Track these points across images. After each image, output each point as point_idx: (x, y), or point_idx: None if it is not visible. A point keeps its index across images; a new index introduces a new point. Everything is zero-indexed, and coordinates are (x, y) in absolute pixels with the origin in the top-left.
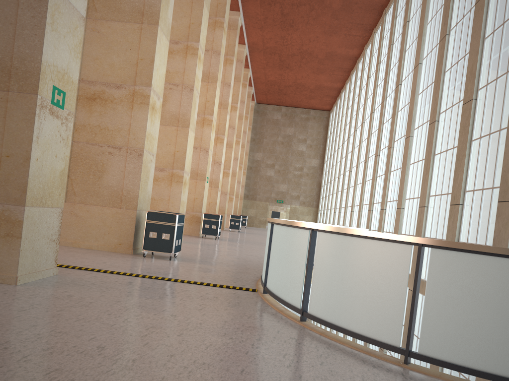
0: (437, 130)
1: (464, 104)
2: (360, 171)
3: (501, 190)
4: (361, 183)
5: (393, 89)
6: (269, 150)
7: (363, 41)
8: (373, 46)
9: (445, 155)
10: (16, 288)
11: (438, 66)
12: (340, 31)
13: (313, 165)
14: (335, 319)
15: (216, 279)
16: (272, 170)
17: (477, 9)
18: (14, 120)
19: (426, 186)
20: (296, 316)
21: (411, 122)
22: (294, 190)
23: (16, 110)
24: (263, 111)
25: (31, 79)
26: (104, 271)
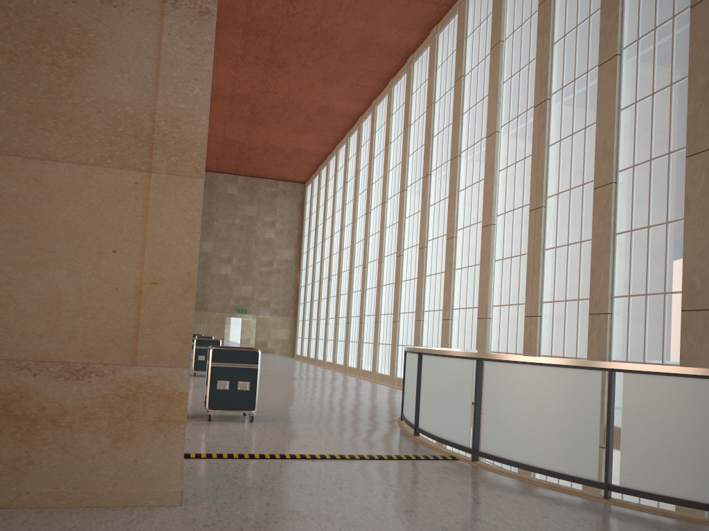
0: (545, 218)
1: (596, 188)
2: (386, 267)
3: (685, 296)
4: (391, 283)
5: (443, 161)
6: (222, 237)
7: (372, 94)
8: (392, 102)
9: (564, 250)
10: (195, 512)
11: (536, 137)
12: (346, 80)
13: (286, 258)
14: (683, 492)
15: (373, 446)
16: (229, 267)
17: (604, 73)
18: (163, 221)
19: (537, 289)
20: (585, 492)
21: (492, 206)
22: (261, 293)
23: (167, 204)
24: (211, 182)
25: (190, 153)
26: (229, 456)
